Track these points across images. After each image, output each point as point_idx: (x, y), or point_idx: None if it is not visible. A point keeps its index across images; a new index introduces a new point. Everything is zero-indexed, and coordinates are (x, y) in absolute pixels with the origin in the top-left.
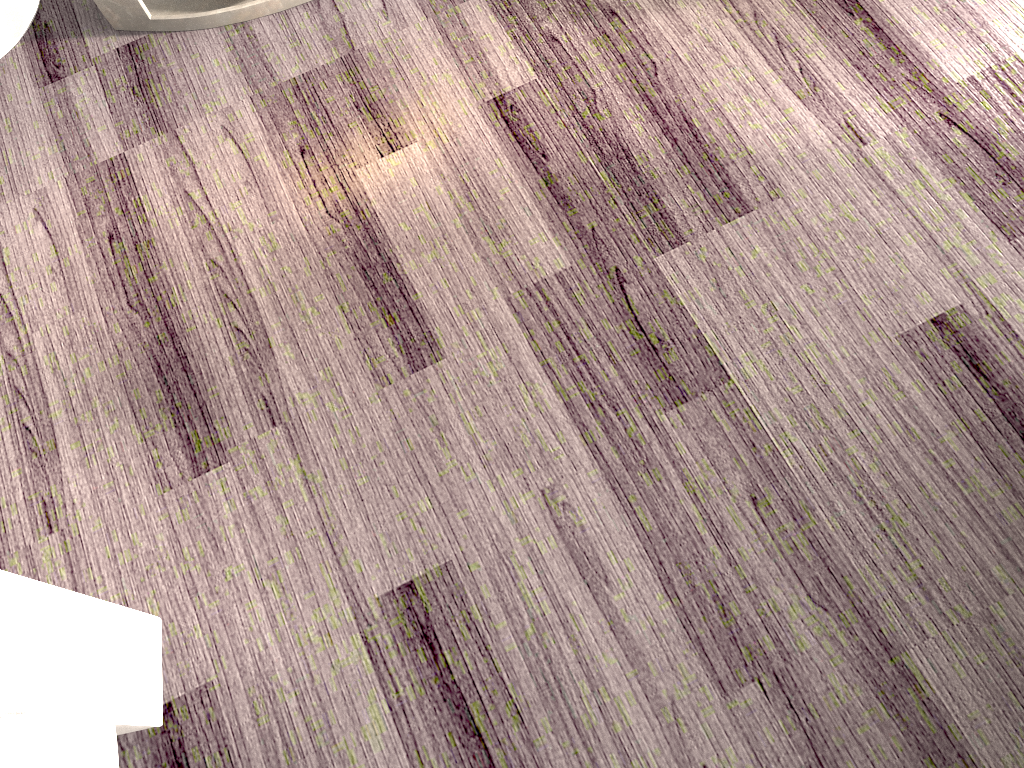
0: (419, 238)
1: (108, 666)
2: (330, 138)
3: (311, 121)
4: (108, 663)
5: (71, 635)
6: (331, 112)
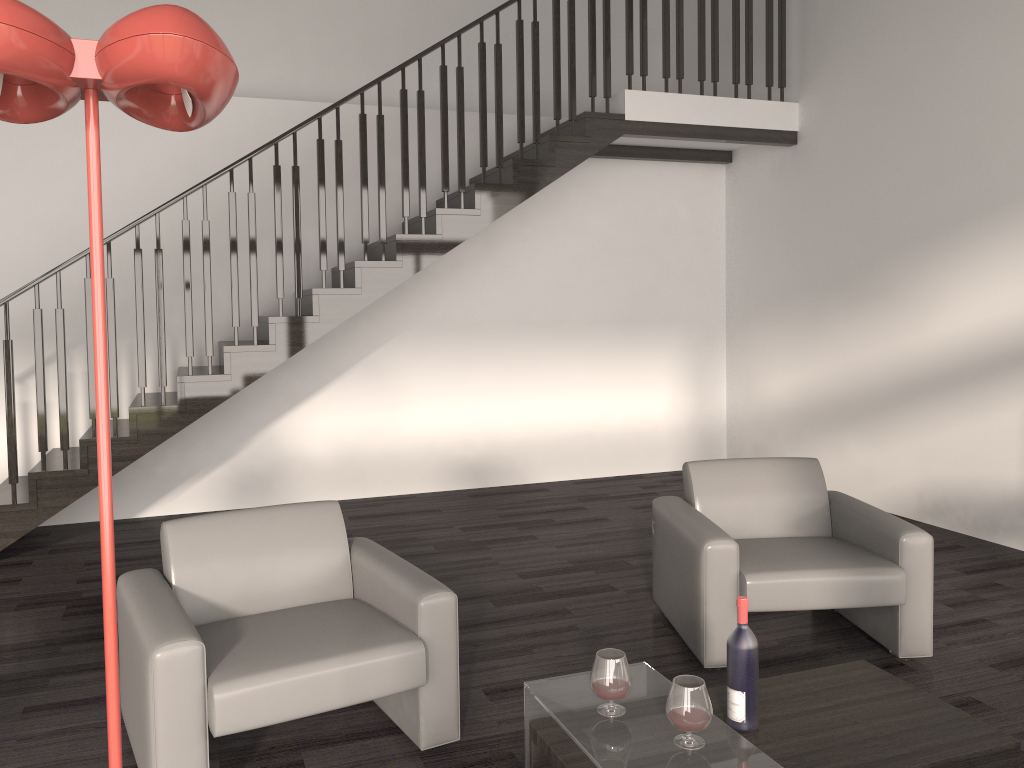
0: None
1: (914, 617)
2: None
3: None
4: (915, 617)
5: (921, 597)
6: None
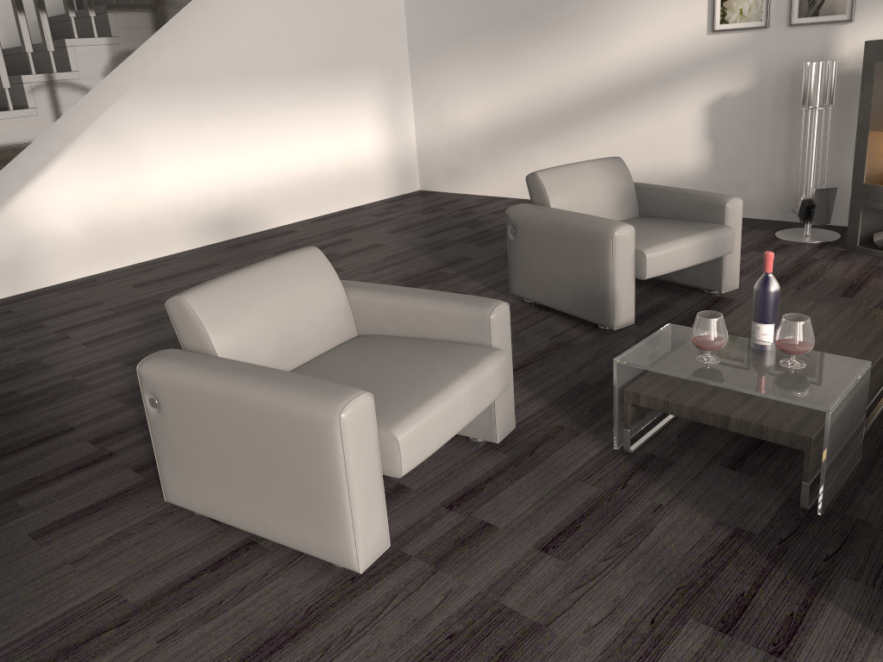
0: (873, 288)
1: (732, 262)
2: (875, 273)
3: (874, 270)
4: (732, 262)
5: (735, 246)
6: (882, 271)
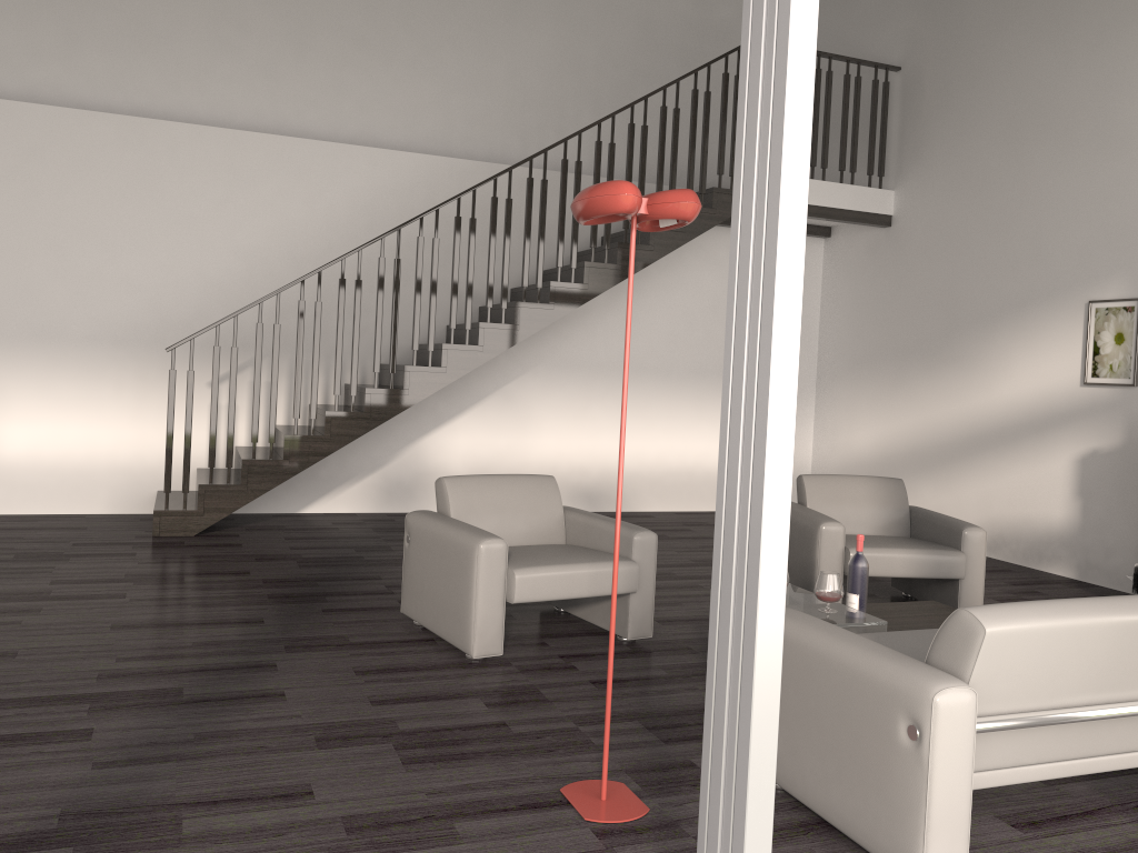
0: None
1: (970, 590)
2: None
3: None
4: (971, 590)
5: (975, 575)
6: None
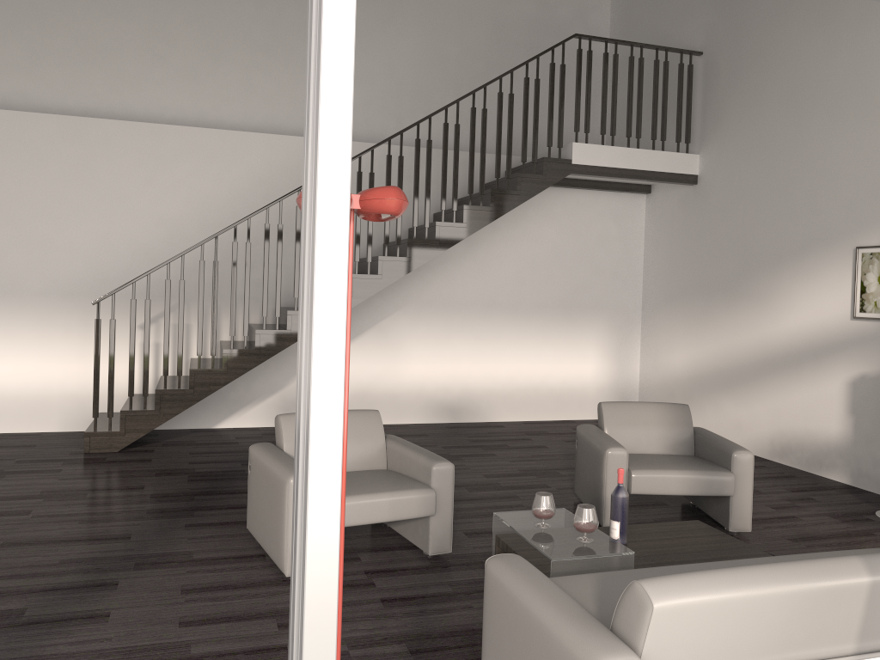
0: None
1: (740, 505)
2: None
3: None
4: (740, 505)
5: (744, 492)
6: None
